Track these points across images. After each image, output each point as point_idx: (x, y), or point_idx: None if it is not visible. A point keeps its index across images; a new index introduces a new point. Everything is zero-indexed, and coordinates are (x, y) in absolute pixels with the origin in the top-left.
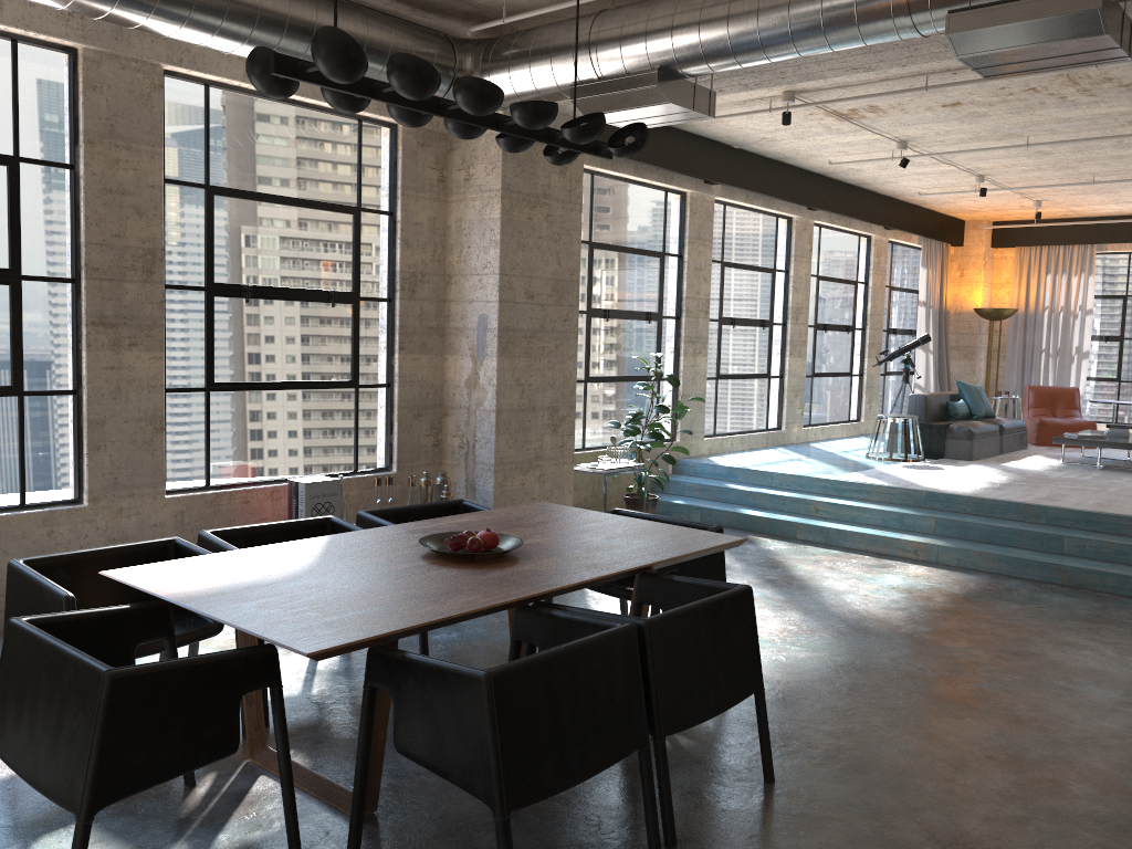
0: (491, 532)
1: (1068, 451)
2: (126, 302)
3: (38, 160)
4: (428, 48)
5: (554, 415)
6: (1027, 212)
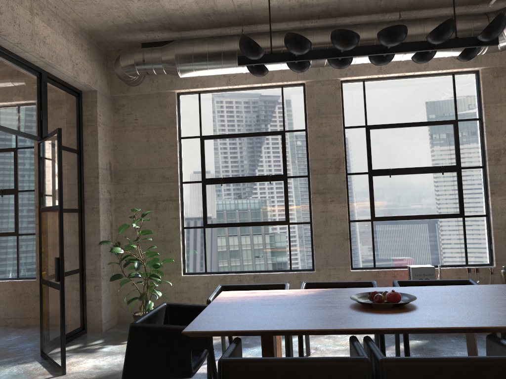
0: (393, 292)
1: None
2: (328, 182)
3: (291, 130)
4: (467, 23)
5: None
6: None
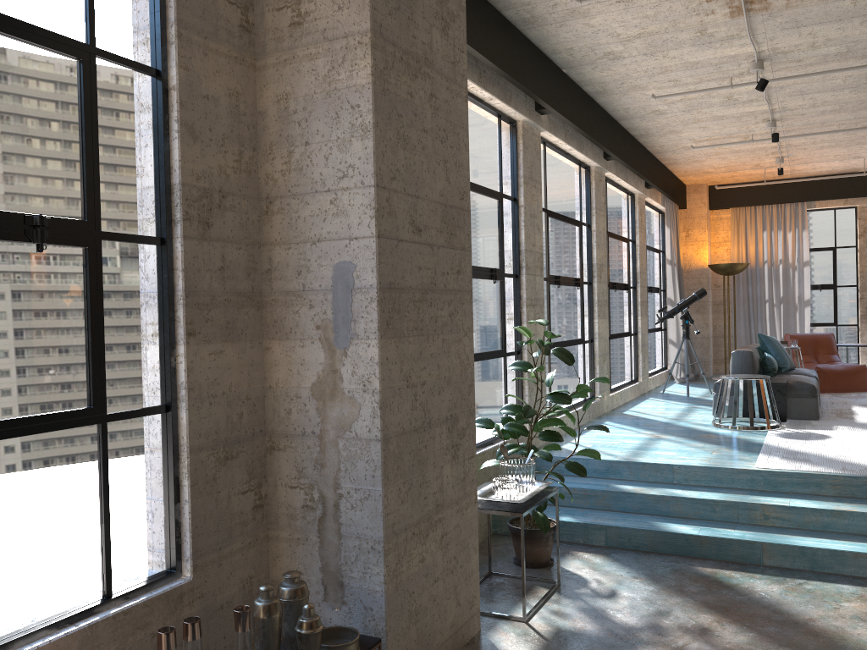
0: None
1: (860, 397)
2: None
3: None
4: None
5: (453, 429)
6: (751, 173)
